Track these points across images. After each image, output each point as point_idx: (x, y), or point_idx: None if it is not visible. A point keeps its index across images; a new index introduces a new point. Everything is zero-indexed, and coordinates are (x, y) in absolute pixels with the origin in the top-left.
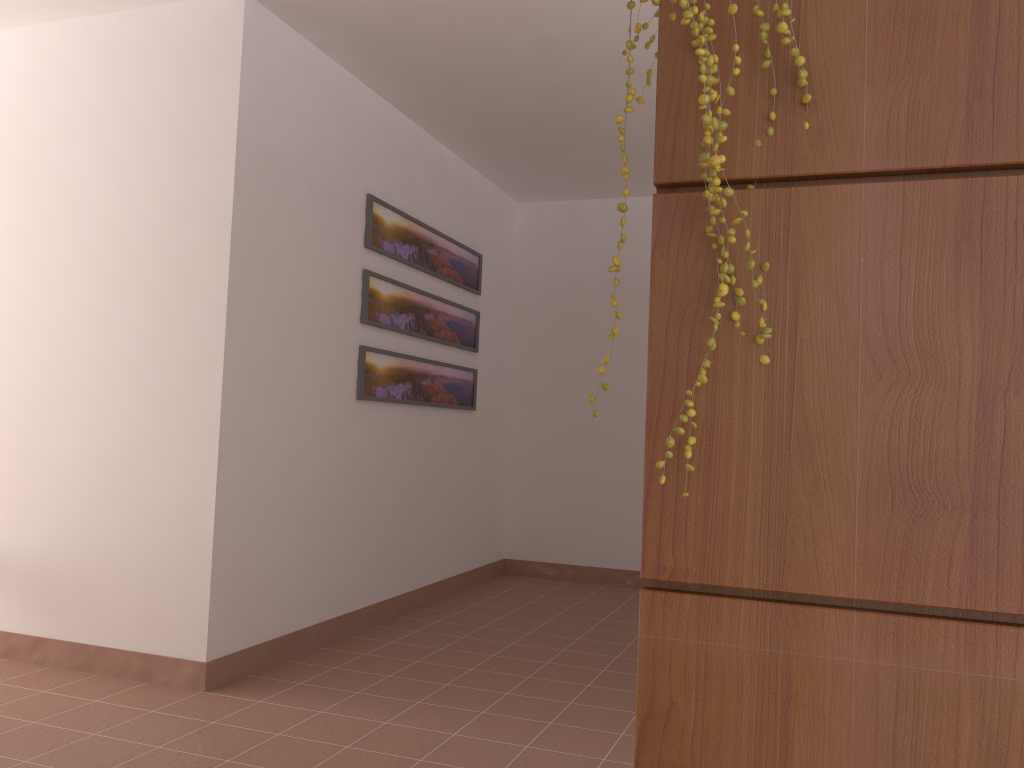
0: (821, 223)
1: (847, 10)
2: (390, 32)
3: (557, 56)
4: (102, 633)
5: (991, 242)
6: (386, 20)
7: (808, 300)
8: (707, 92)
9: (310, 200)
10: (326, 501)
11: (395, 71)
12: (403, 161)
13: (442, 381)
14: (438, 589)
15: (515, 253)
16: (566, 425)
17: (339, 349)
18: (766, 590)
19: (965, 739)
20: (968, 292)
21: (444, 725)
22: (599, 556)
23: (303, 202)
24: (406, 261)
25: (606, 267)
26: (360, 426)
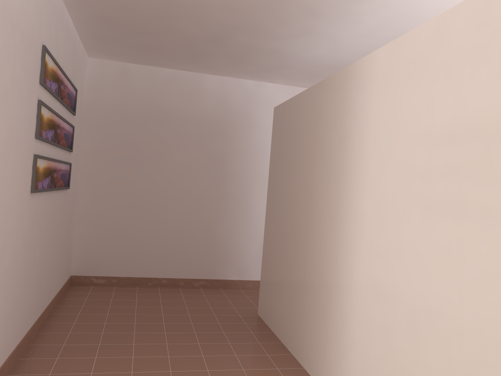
0: None
1: None
2: None
3: None
4: None
5: None
6: None
7: None
8: None
9: (20, 46)
10: (15, 269)
11: None
12: (56, 23)
13: (60, 173)
14: (51, 306)
15: (85, 88)
16: (115, 196)
17: (26, 158)
18: None
19: None
20: None
21: None
22: (132, 271)
23: (18, 48)
24: (54, 94)
25: (144, 105)
26: (31, 211)
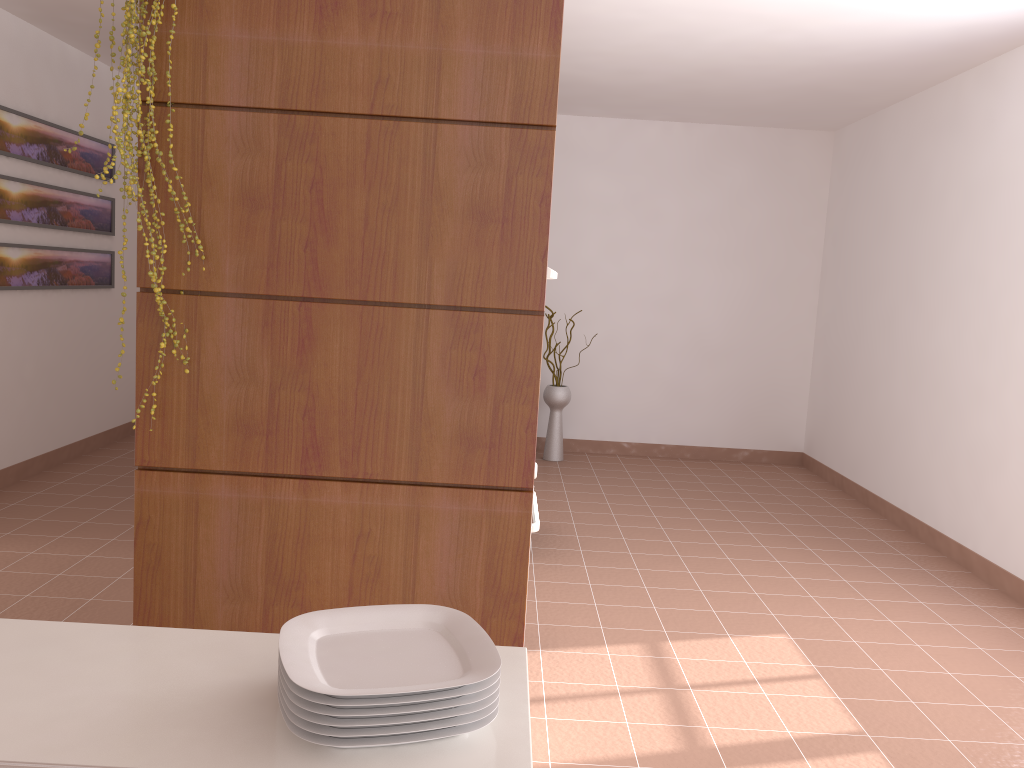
0: (210, 313)
1: (221, 219)
2: None
3: None
4: None
5: (275, 327)
6: None
7: (205, 346)
8: (154, 256)
9: None
10: None
11: None
12: (27, 66)
13: (78, 265)
14: (83, 446)
15: None
16: None
17: None
18: (189, 468)
19: (263, 521)
20: (267, 347)
21: (80, 550)
22: None
23: None
24: (35, 160)
25: None
26: None
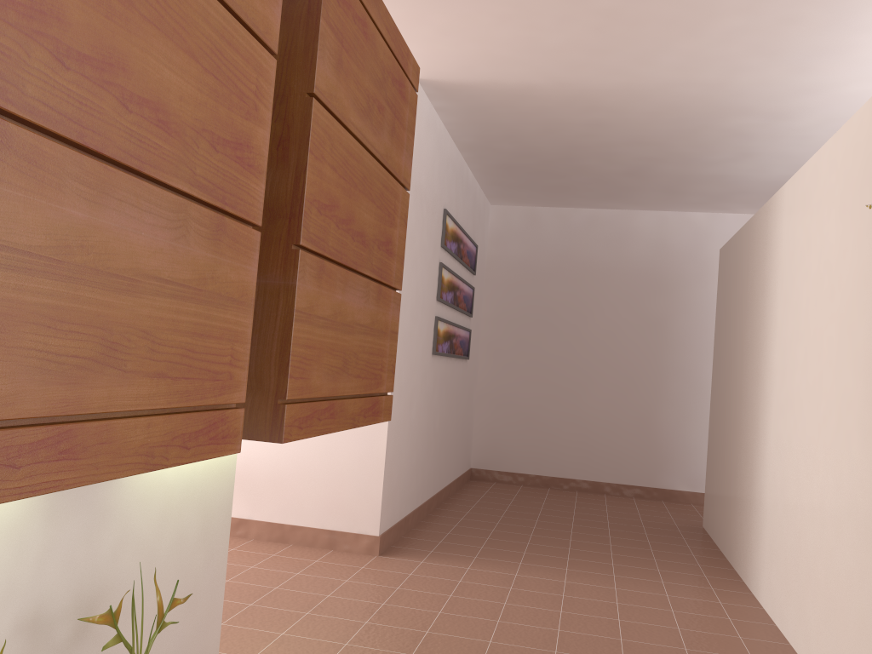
0: None
1: None
2: (495, 107)
3: (596, 129)
4: (294, 516)
5: None
6: (498, 101)
7: None
8: None
9: (426, 216)
10: (419, 426)
11: (477, 126)
12: (456, 183)
13: (459, 339)
14: (449, 489)
15: (487, 242)
16: (522, 371)
17: (429, 319)
18: None
19: None
20: None
21: (553, 576)
22: (543, 467)
23: (424, 218)
24: (454, 254)
25: (556, 257)
26: (431, 373)
